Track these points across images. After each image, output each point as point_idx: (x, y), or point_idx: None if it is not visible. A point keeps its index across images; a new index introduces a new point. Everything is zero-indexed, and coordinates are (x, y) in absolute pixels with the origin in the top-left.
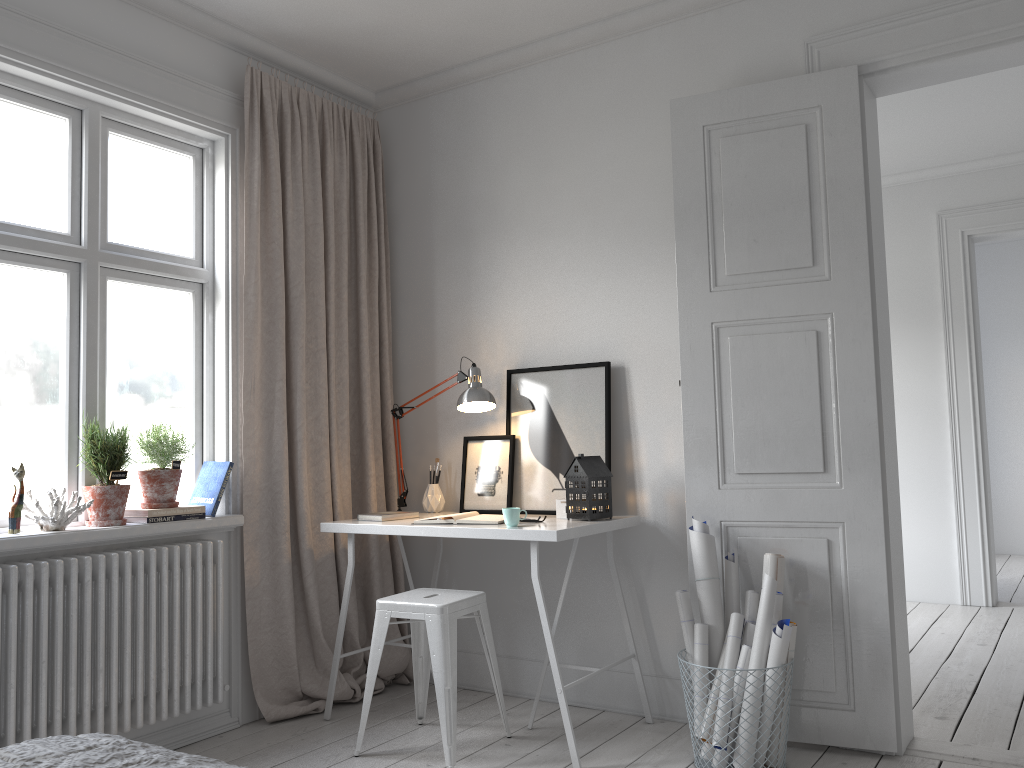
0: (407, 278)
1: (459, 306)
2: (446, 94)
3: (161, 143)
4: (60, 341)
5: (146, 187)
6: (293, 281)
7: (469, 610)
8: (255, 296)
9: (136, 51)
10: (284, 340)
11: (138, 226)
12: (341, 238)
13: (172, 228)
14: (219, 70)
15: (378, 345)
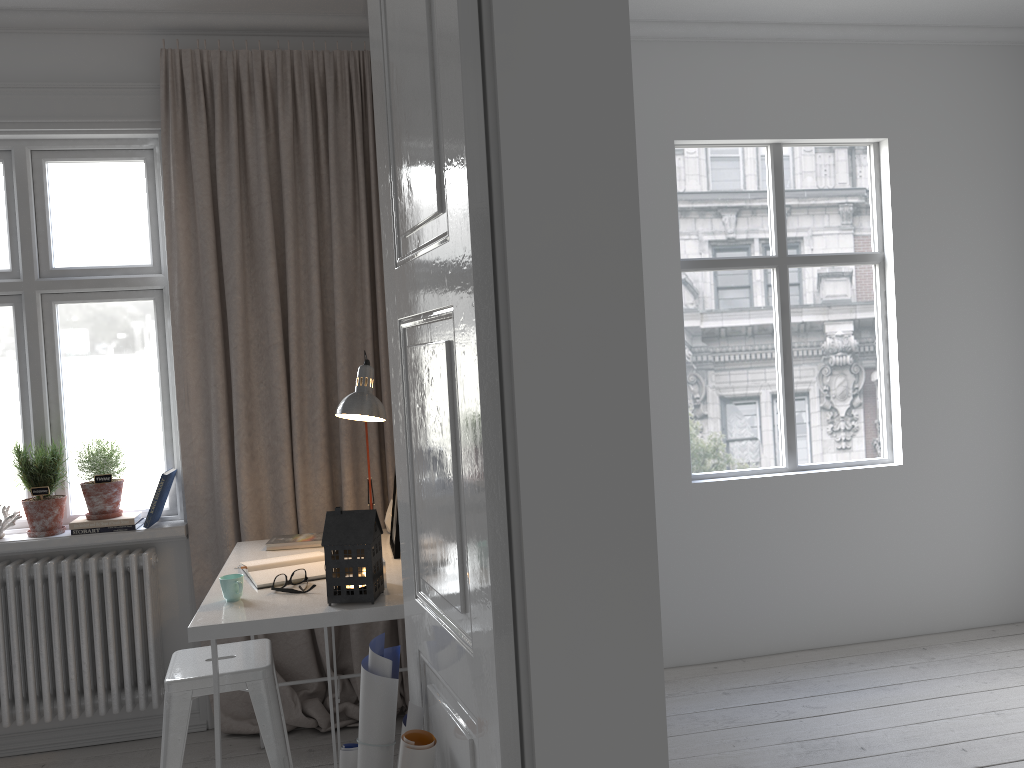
0: None
1: None
2: None
3: (104, 157)
4: (16, 367)
5: (95, 205)
6: (226, 276)
7: (222, 689)
8: (179, 300)
9: (43, 77)
10: (217, 342)
11: (89, 245)
12: (307, 210)
13: (129, 239)
14: (146, 63)
15: (369, 327)
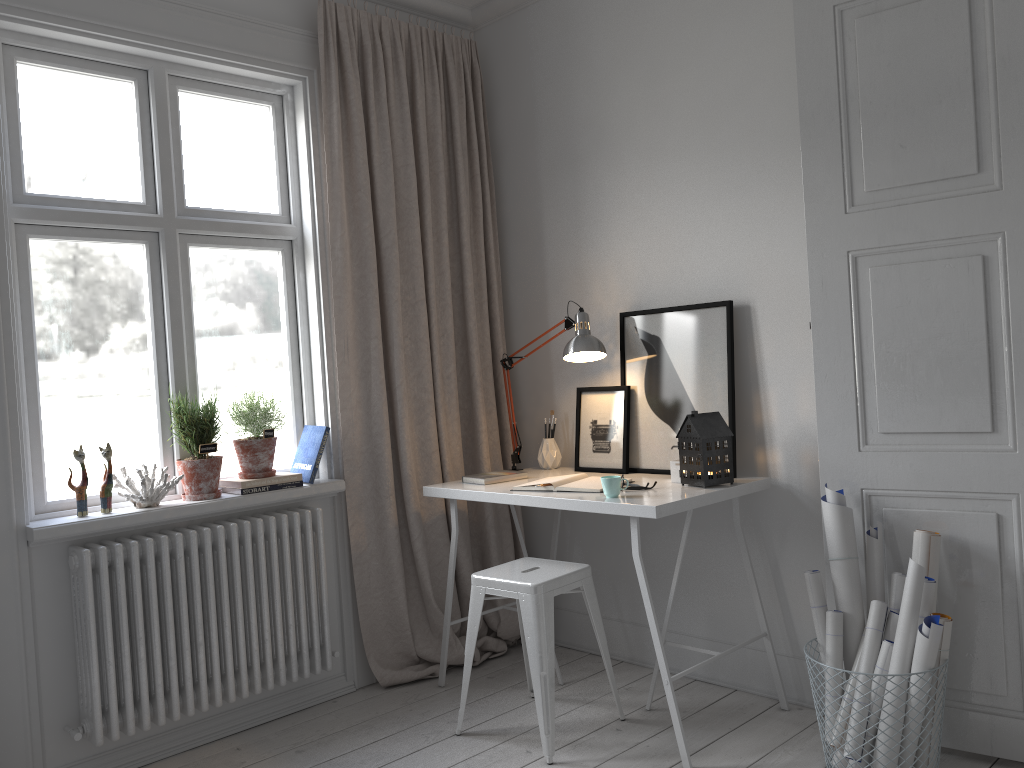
0: (515, 214)
1: (568, 242)
2: (545, 1)
3: (236, 95)
4: (145, 314)
5: (224, 144)
6: (383, 230)
7: (569, 587)
8: (342, 250)
9: None
10: (377, 295)
11: (218, 187)
12: (438, 177)
13: (255, 185)
14: (291, 7)
15: (486, 290)
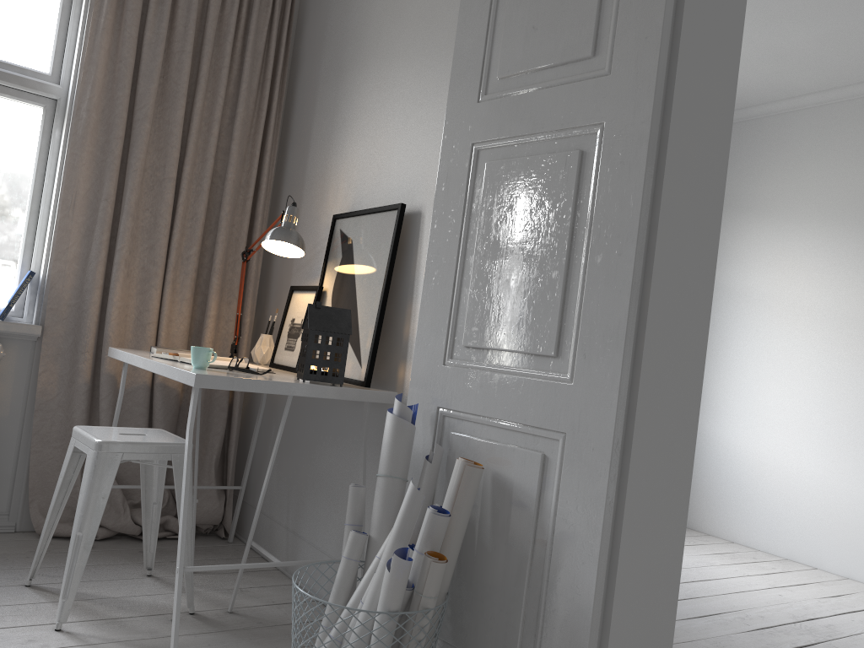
0: (298, 123)
1: (323, 149)
2: None
3: None
4: None
5: None
6: (139, 104)
7: (150, 457)
8: (88, 112)
9: None
10: (117, 161)
11: None
12: (220, 72)
13: (30, 43)
14: None
15: (253, 188)
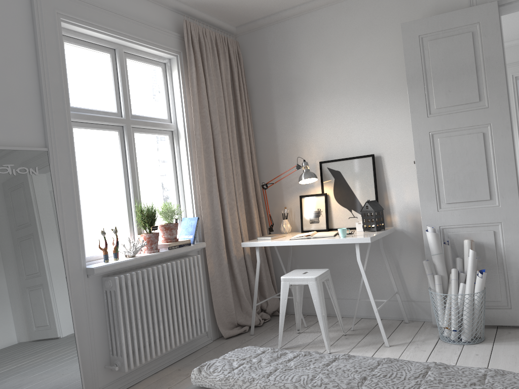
0: (260, 120)
1: (289, 132)
2: (273, 26)
3: (148, 62)
4: (118, 165)
5: (144, 85)
6: (214, 126)
7: (325, 278)
8: (199, 135)
9: (136, 17)
10: (214, 156)
11: (142, 105)
12: (230, 102)
13: (156, 104)
14: (170, 22)
15: (250, 154)
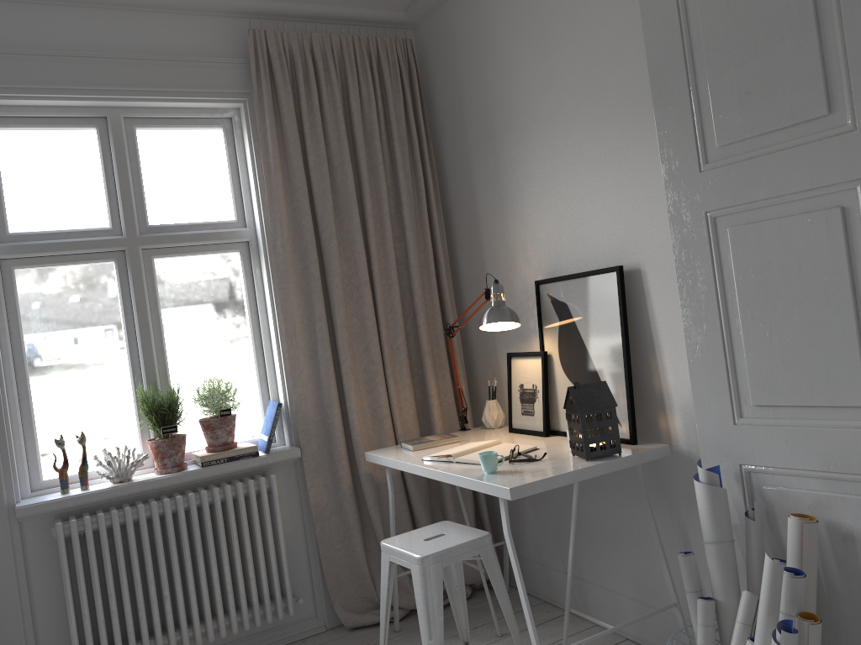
0: (456, 192)
1: (496, 215)
2: None
3: (188, 124)
4: (119, 319)
5: (181, 167)
6: (322, 224)
7: (463, 557)
8: (283, 247)
9: (140, 50)
10: (318, 282)
11: (178, 204)
12: (377, 169)
13: (212, 198)
14: (228, 41)
15: (433, 265)
